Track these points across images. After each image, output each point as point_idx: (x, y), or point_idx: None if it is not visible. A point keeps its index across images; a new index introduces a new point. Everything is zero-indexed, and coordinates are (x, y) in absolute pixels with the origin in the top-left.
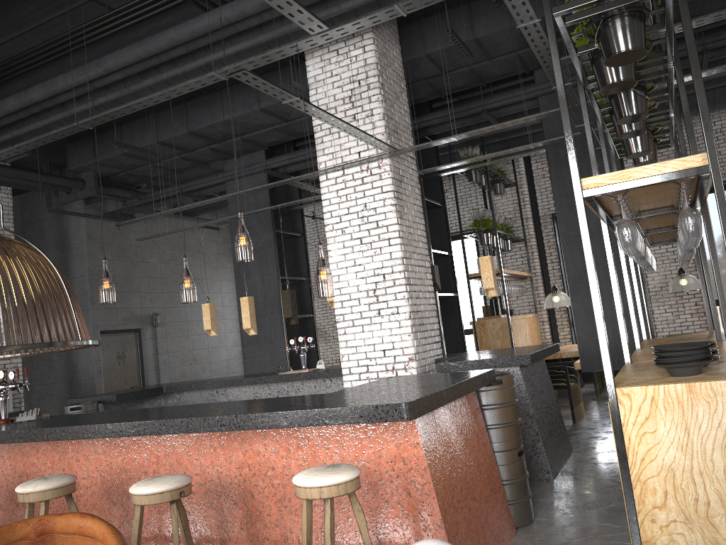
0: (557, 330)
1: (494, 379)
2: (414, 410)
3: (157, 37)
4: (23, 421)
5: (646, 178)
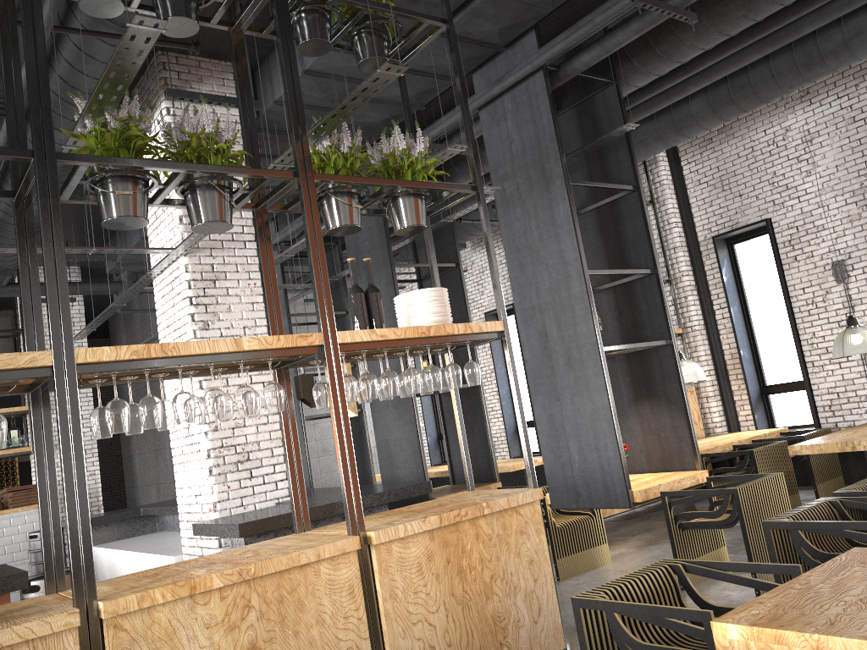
0: (735, 408)
1: (22, 586)
2: None
3: None
4: None
5: None
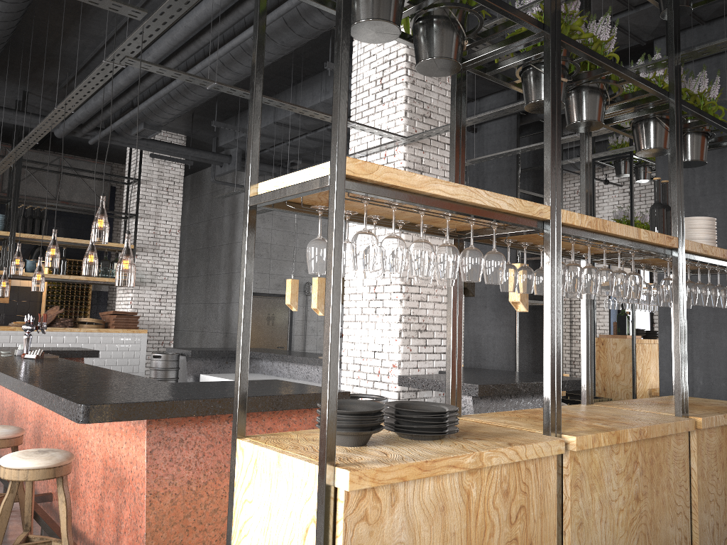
0: None
1: None
2: (91, 414)
3: (176, 25)
4: (28, 358)
5: (287, 188)
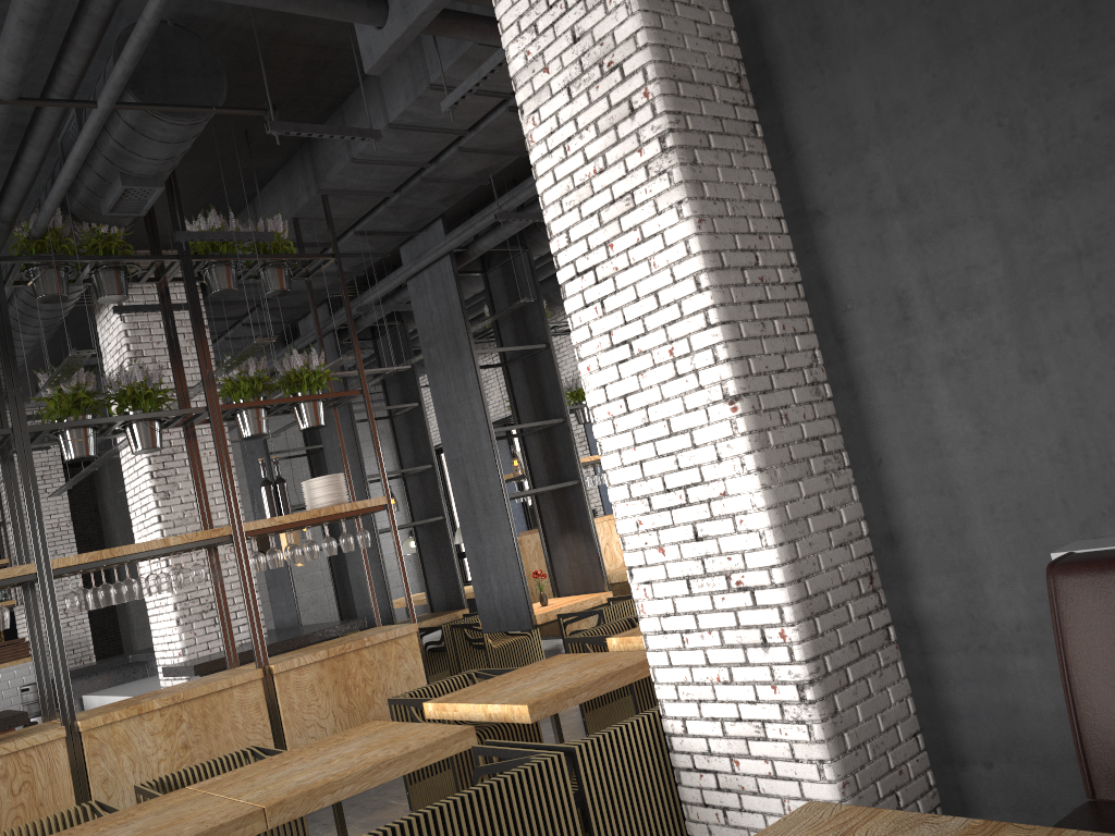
0: None
1: (24, 722)
2: None
3: None
4: None
5: None
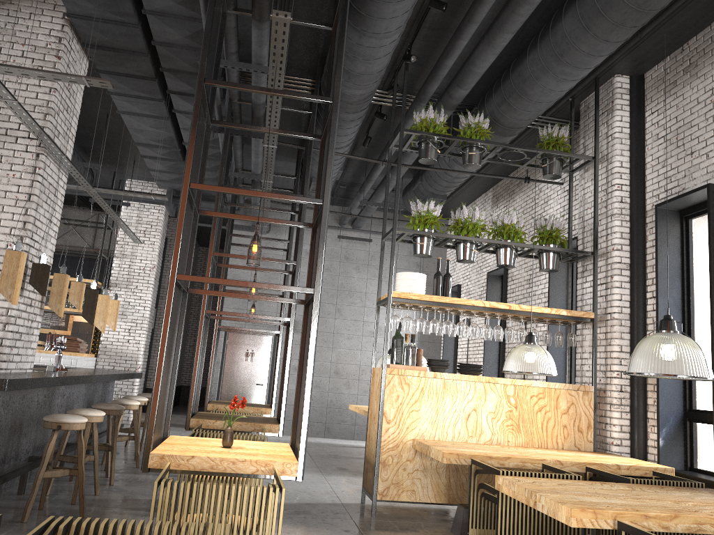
0: (646, 427)
1: None
2: None
3: None
4: None
5: None
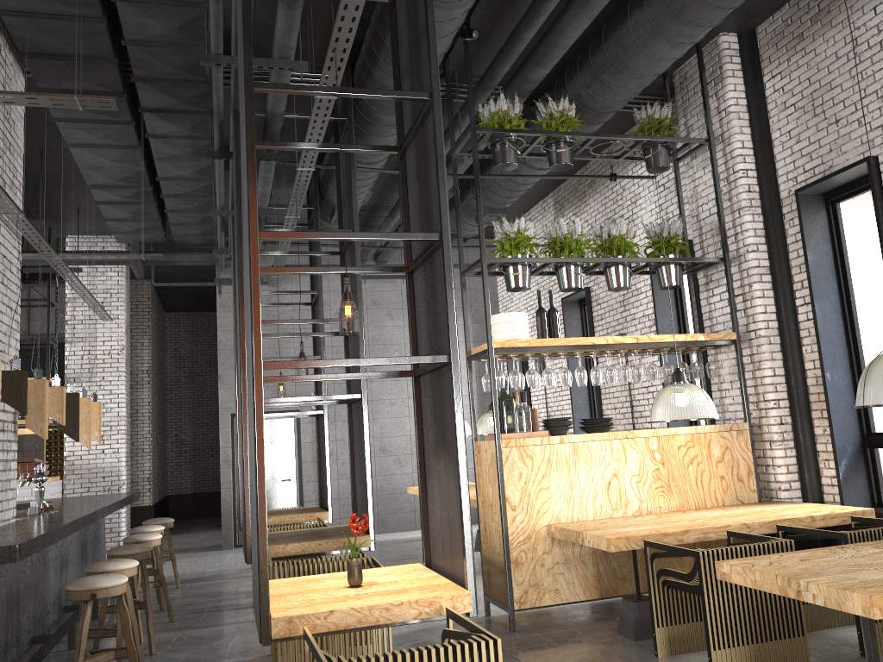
0: (817, 463)
1: None
2: None
3: None
4: None
5: None
